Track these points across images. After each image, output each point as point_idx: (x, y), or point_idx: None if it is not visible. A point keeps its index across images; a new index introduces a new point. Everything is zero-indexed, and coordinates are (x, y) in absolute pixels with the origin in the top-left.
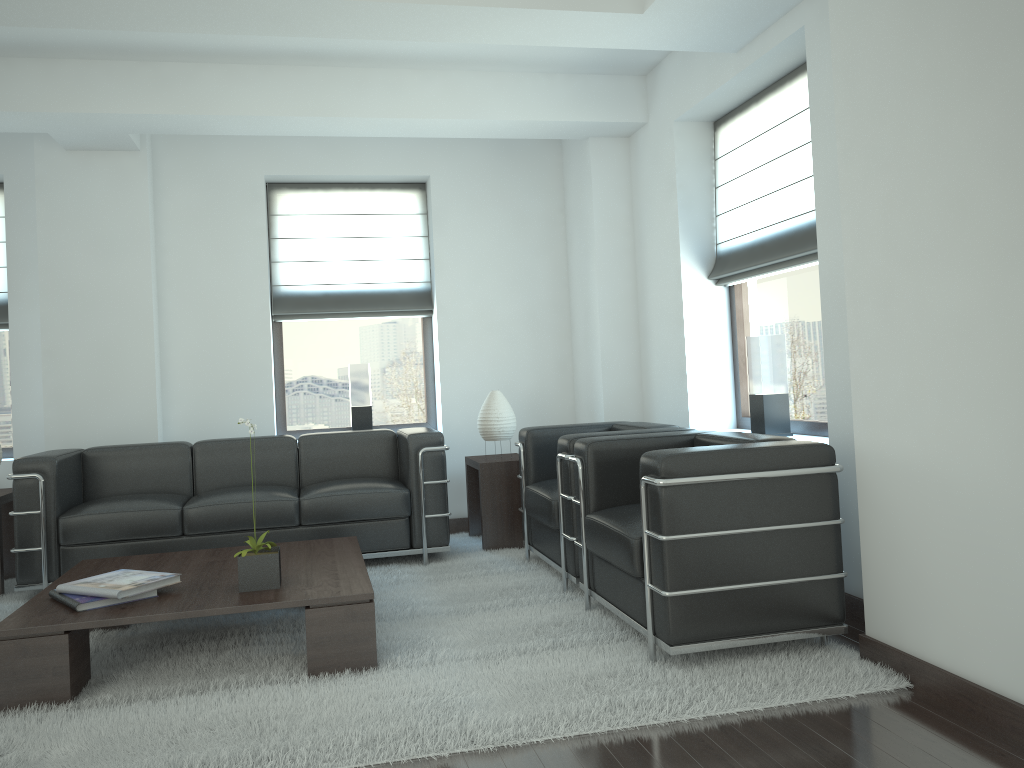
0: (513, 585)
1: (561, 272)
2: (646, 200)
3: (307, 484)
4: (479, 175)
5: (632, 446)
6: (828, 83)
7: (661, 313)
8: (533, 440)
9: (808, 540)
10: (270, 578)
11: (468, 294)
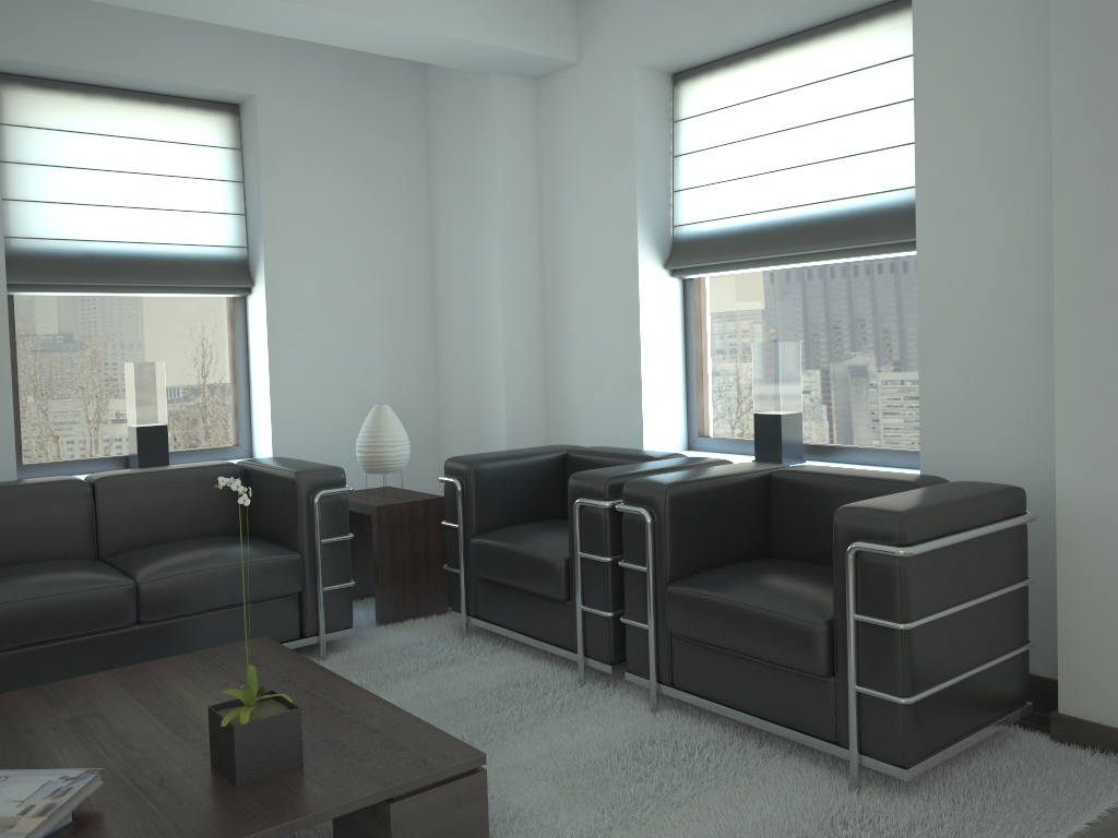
0: (504, 682)
1: (424, 246)
2: (570, 163)
3: (111, 552)
4: (323, 103)
5: (711, 489)
6: (953, 42)
7: (593, 307)
8: (479, 475)
9: (1010, 607)
10: (288, 753)
11: (308, 268)
